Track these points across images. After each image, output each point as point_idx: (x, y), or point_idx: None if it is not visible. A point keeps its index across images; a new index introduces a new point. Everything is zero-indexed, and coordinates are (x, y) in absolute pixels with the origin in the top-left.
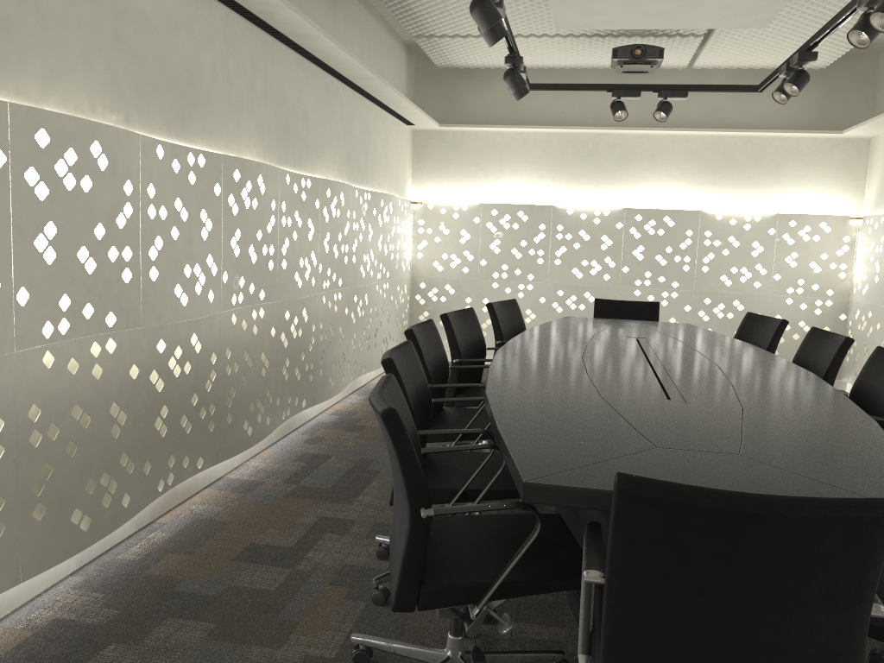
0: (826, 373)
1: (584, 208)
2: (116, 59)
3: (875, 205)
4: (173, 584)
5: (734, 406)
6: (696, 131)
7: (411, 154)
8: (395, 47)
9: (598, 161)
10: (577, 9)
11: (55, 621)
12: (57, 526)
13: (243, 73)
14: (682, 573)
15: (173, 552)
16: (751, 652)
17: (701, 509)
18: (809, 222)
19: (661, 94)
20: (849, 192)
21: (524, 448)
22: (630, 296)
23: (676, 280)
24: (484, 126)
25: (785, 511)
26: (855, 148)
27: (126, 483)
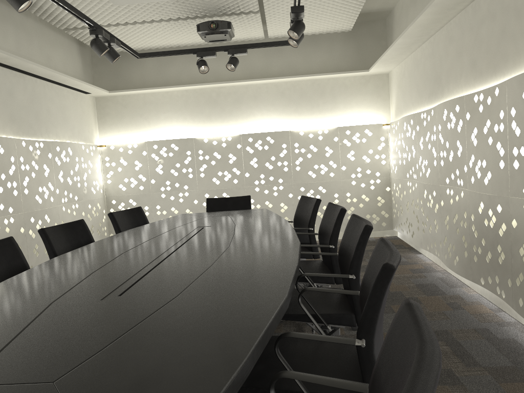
0: (330, 237)
1: (215, 137)
2: None
3: (396, 114)
4: None
5: (171, 295)
6: (278, 79)
7: (95, 114)
8: (63, 41)
9: (221, 105)
10: None
11: None
12: None
13: None
14: None
15: None
16: None
17: None
18: (358, 130)
19: (229, 52)
20: (380, 109)
21: None
22: (253, 192)
23: (281, 178)
24: (139, 89)
25: None
26: (380, 80)
27: None
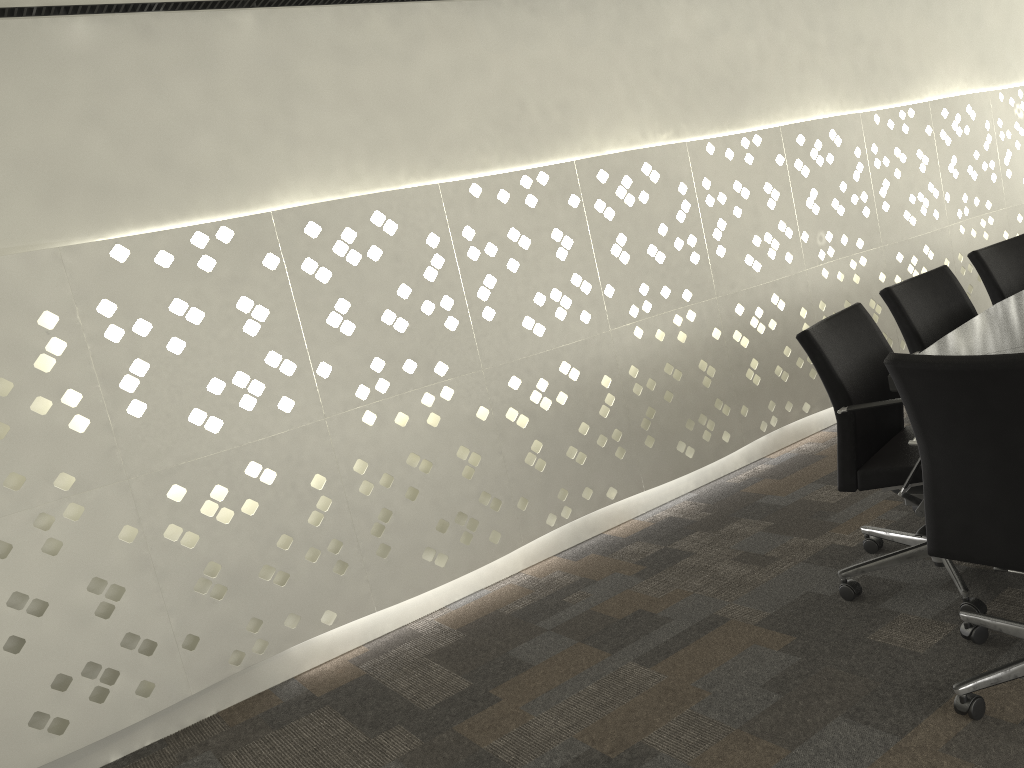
0: None
1: None
2: (658, 89)
3: None
4: (756, 498)
5: None
6: None
7: None
8: None
9: None
10: None
11: (668, 518)
12: (665, 452)
13: (797, 39)
14: (957, 428)
15: (767, 478)
16: None
17: (940, 373)
18: None
19: None
20: None
21: (936, 350)
22: None
23: None
24: None
25: (998, 366)
26: None
27: (723, 423)
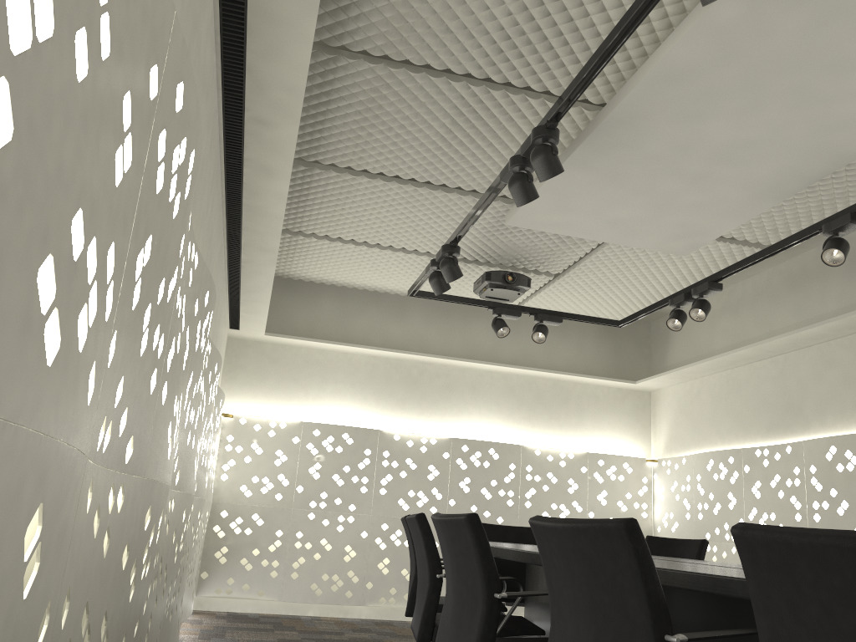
0: None
1: (411, 435)
2: None
3: (667, 448)
4: None
5: None
6: (517, 368)
7: (223, 362)
8: None
9: (423, 388)
10: (553, 202)
11: None
12: None
13: (208, 185)
14: None
15: None
16: None
17: None
18: (614, 462)
19: (539, 317)
20: (639, 438)
21: None
22: None
23: (501, 516)
24: (314, 340)
25: None
26: (640, 399)
27: None
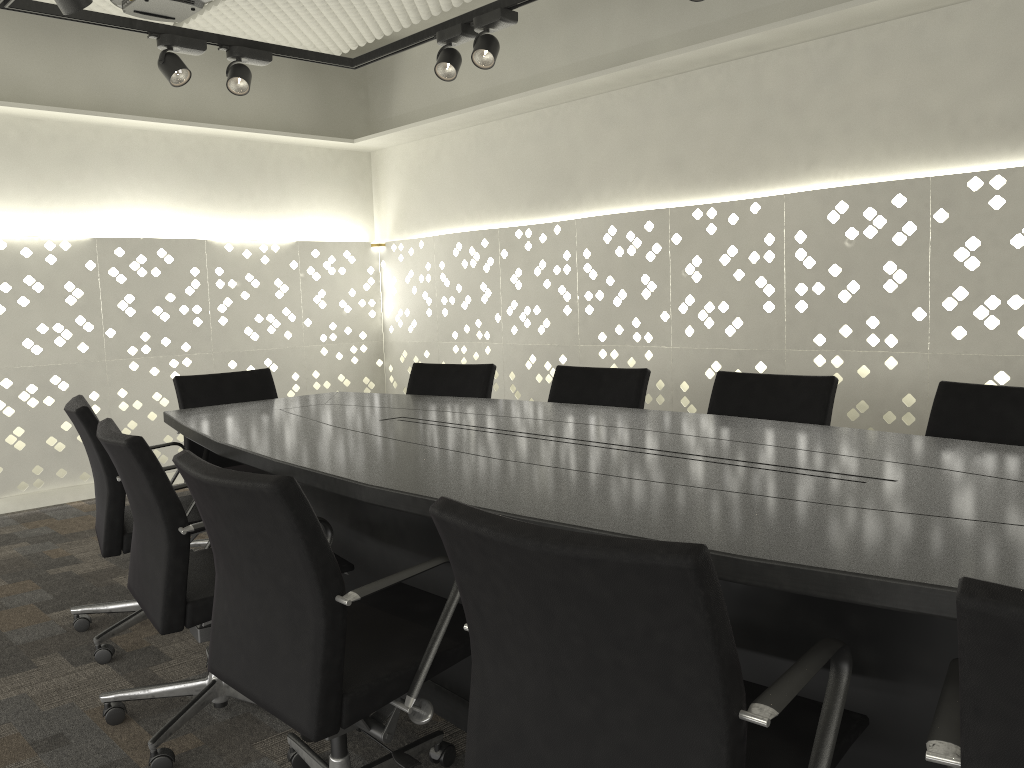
0: None
1: (27, 239)
2: None
3: (397, 228)
4: None
5: (921, 468)
6: (187, 126)
7: None
8: None
9: (32, 162)
10: None
11: None
12: None
13: None
14: None
15: None
16: None
17: None
18: (333, 251)
19: (237, 52)
20: (359, 215)
21: None
22: (125, 373)
23: (187, 341)
24: None
25: None
26: (359, 163)
27: None
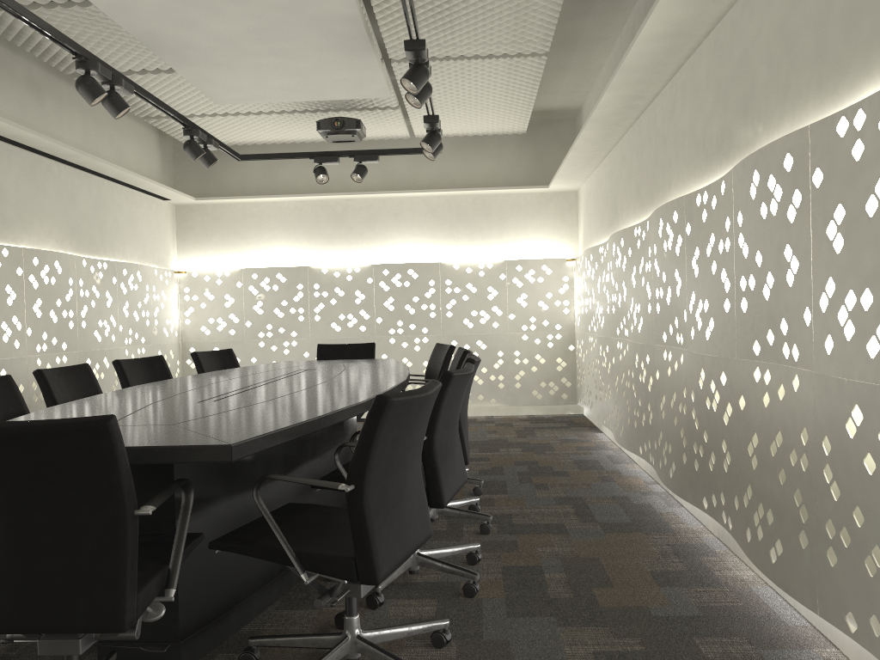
0: None
1: (337, 267)
2: None
3: (583, 247)
4: None
5: (262, 400)
6: (426, 192)
7: (174, 228)
8: (140, 129)
9: (348, 223)
10: (217, 86)
11: None
12: None
13: None
14: None
15: None
16: (38, 552)
17: None
18: (532, 266)
19: (355, 158)
20: (565, 238)
21: None
22: (386, 344)
23: (425, 327)
24: (237, 197)
25: (19, 430)
26: (566, 200)
27: None
